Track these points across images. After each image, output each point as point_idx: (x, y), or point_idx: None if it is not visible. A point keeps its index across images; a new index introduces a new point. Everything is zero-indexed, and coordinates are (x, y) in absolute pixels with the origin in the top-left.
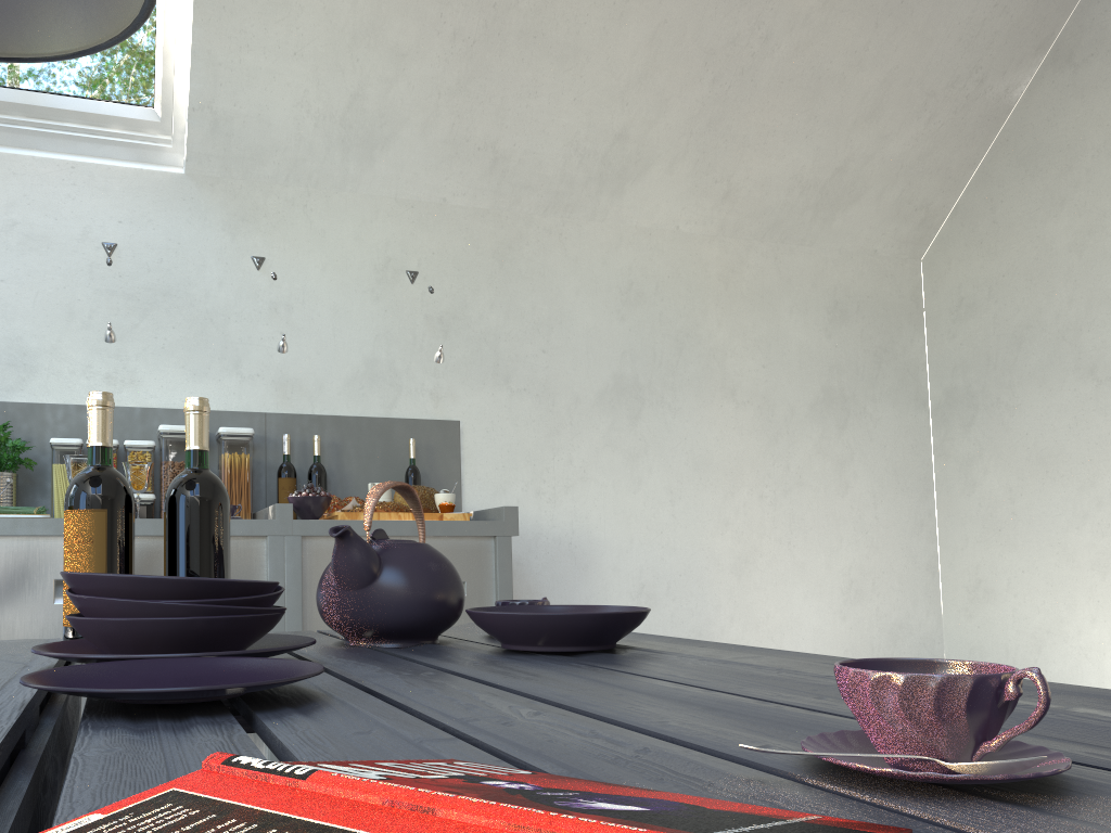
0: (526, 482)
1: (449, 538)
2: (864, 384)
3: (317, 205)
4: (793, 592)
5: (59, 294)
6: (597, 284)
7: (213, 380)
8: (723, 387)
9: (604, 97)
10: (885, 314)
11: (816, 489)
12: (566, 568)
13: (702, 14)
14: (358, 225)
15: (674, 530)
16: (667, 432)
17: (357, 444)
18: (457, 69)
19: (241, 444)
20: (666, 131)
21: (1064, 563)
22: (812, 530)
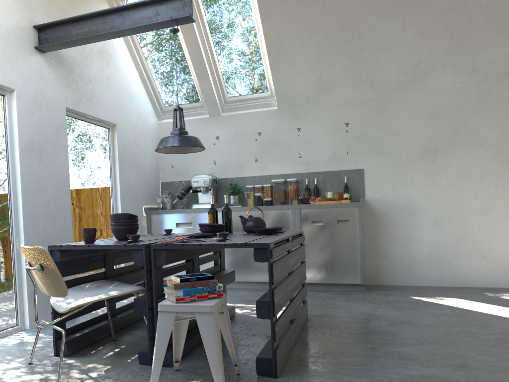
0: (388, 186)
1: (343, 207)
2: None
3: (315, 109)
4: None
5: (248, 148)
6: (418, 114)
7: (287, 165)
8: (477, 144)
9: (406, 54)
10: None
11: None
12: (404, 214)
13: (437, 19)
14: (328, 112)
15: (451, 199)
16: (449, 164)
17: (329, 179)
18: (349, 62)
19: (293, 183)
20: (436, 57)
21: None
22: None
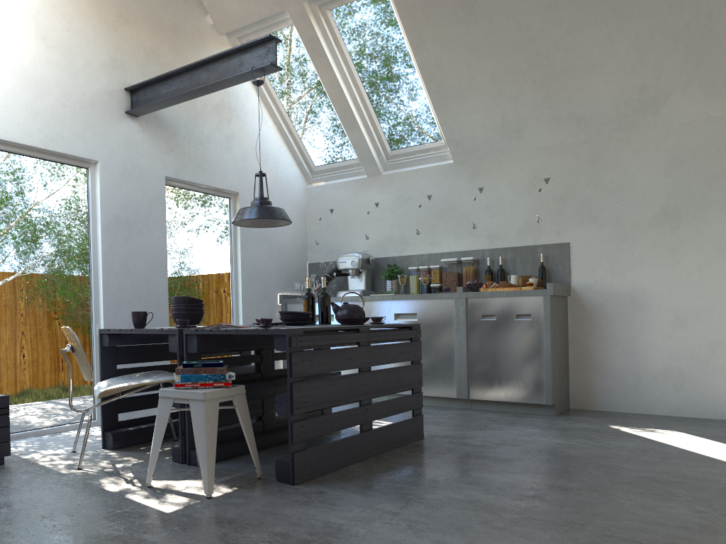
0: (605, 267)
1: (524, 297)
2: None
3: (503, 160)
4: None
5: (414, 216)
6: (651, 161)
7: (464, 239)
8: None
9: (622, 76)
10: None
11: None
12: (628, 308)
13: (658, 23)
14: (521, 164)
15: (701, 287)
16: (698, 233)
17: (521, 257)
18: (541, 93)
19: (468, 263)
20: (670, 77)
21: None
22: None
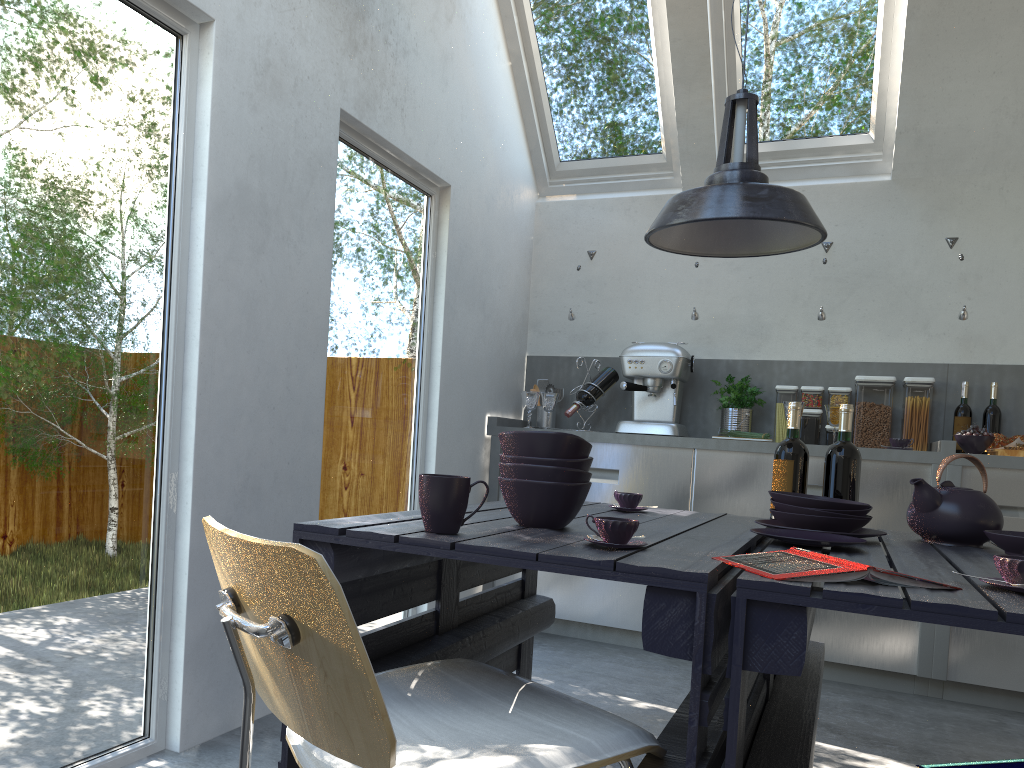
0: None
1: None
2: None
3: (1013, 186)
4: None
5: (787, 283)
6: None
7: (903, 339)
8: None
9: None
10: None
11: None
12: None
13: None
14: None
15: None
16: None
17: None
18: None
19: (922, 390)
20: None
21: None
22: None
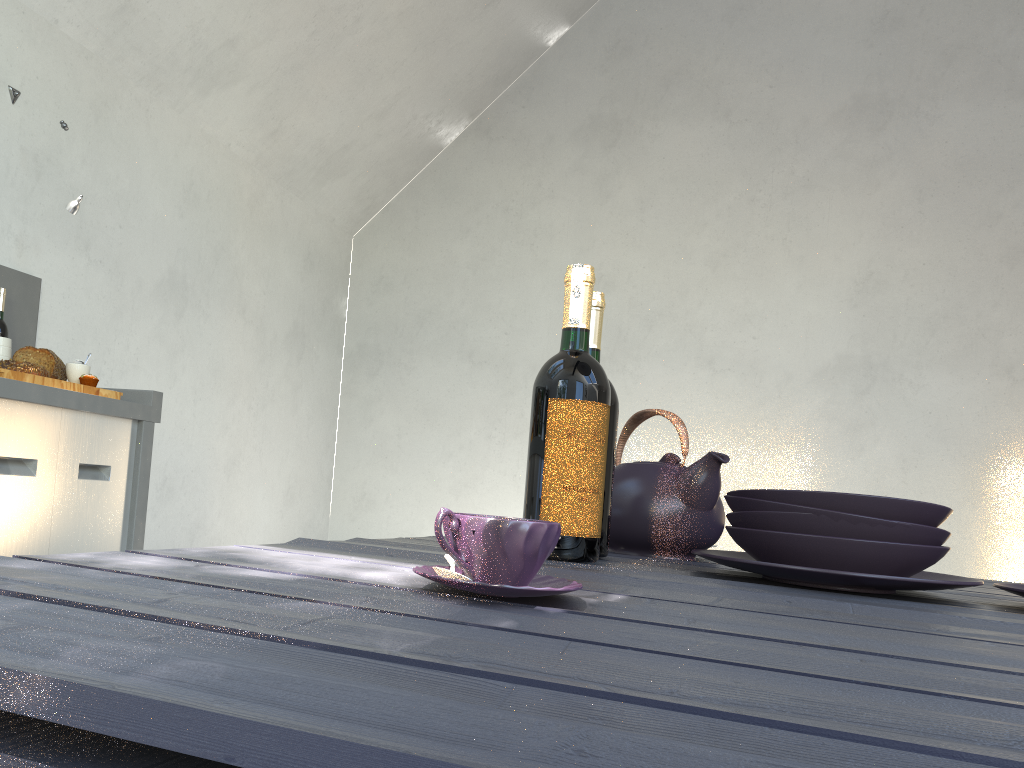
0: (91, 360)
1: (103, 417)
2: (315, 326)
3: None
4: (258, 493)
5: None
6: (168, 174)
7: None
8: (239, 304)
9: None
10: (332, 272)
11: (280, 407)
12: None
13: None
14: None
15: (193, 429)
16: (199, 335)
17: None
18: None
19: None
20: (263, 57)
21: (431, 486)
22: (274, 442)
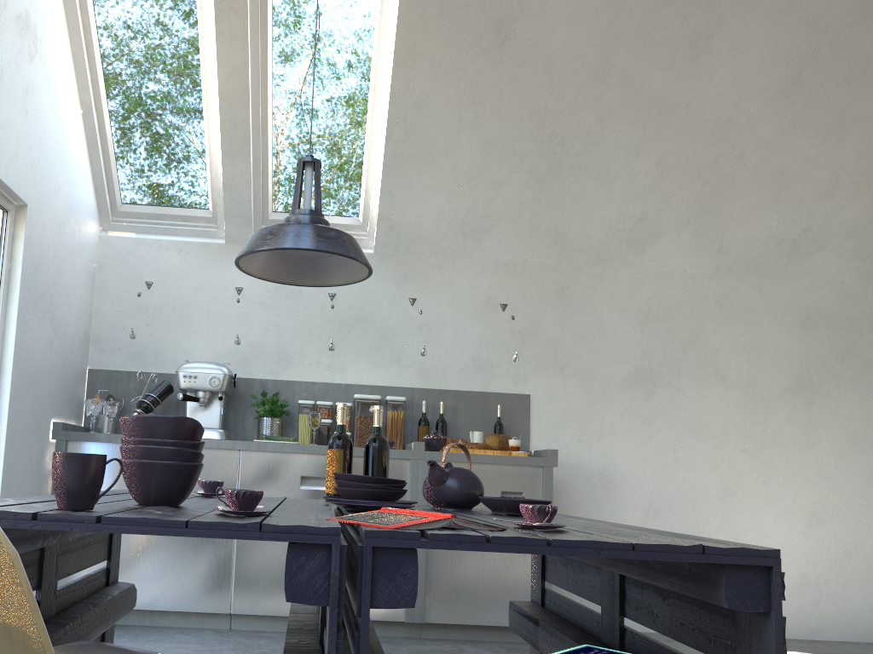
0: (572, 433)
1: (514, 466)
2: (829, 374)
3: (447, 267)
4: (766, 516)
5: (305, 321)
6: (625, 309)
7: (384, 368)
8: (715, 375)
9: (628, 197)
10: (849, 324)
11: (787, 446)
12: (597, 489)
13: (692, 146)
14: (471, 277)
15: (675, 469)
16: (673, 404)
17: (466, 407)
18: (532, 189)
19: (398, 405)
20: (672, 214)
21: None
22: (782, 475)
